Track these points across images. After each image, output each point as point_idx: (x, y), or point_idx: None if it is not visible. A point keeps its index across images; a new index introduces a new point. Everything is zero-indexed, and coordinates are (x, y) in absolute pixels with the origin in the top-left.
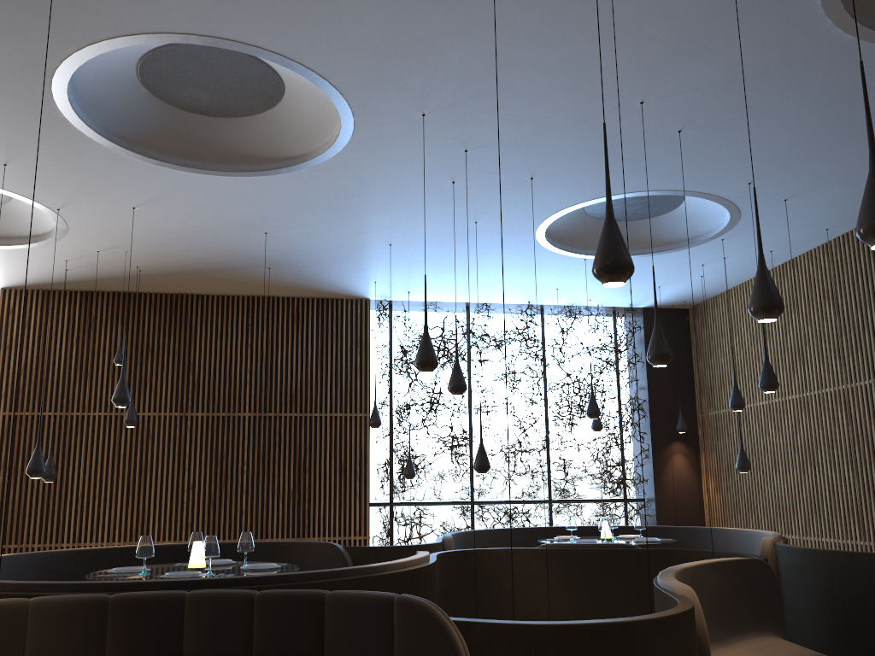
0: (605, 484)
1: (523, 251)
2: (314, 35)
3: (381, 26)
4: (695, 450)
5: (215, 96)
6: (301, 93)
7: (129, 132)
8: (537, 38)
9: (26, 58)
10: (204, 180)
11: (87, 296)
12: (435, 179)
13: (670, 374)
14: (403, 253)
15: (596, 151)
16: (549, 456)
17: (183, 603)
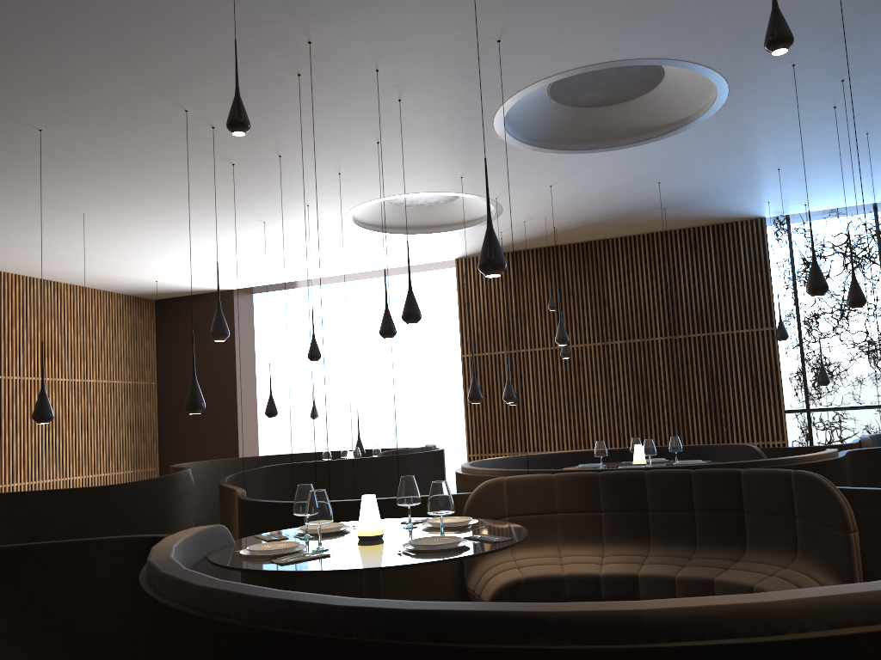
0: None
1: None
2: (686, 39)
3: (742, 16)
4: None
5: (607, 92)
6: (678, 73)
7: (545, 135)
8: None
9: (477, 110)
10: (604, 156)
11: (516, 255)
12: (815, 109)
13: None
14: (793, 173)
15: None
16: None
17: (644, 477)
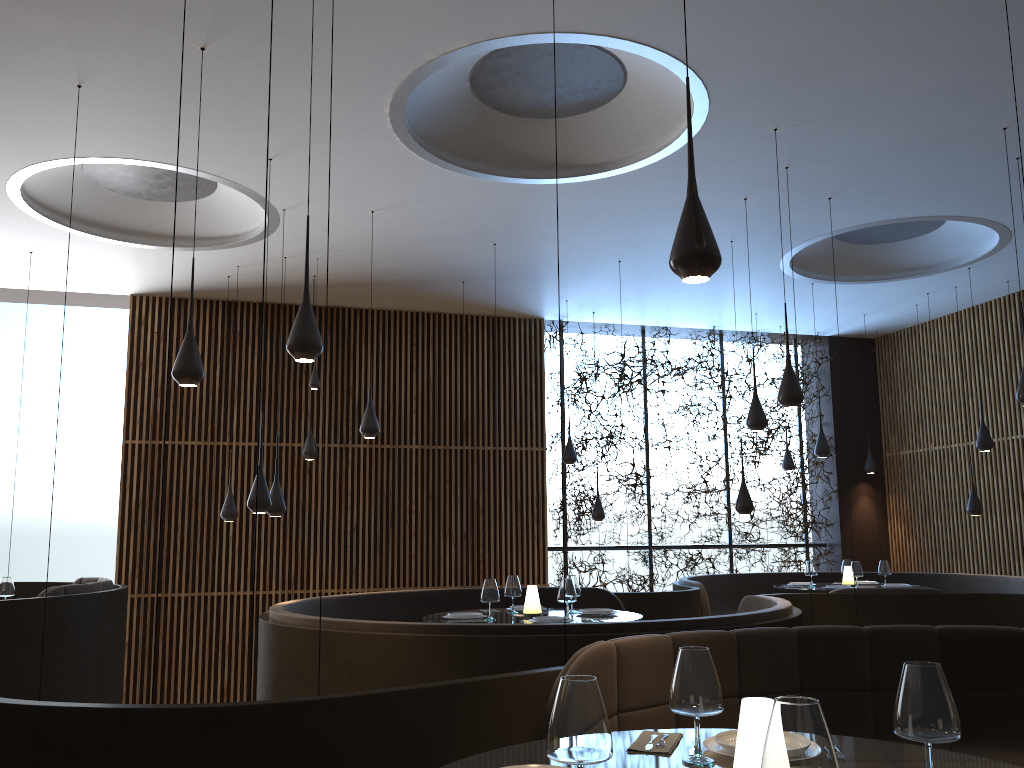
0: (787, 528)
1: (754, 273)
2: (735, 44)
3: (811, 39)
4: (880, 492)
5: (539, 95)
6: (640, 98)
7: (430, 130)
8: (956, 60)
9: (404, 49)
10: (479, 185)
11: (229, 307)
12: (728, 195)
13: (856, 409)
14: (625, 270)
15: (918, 174)
16: (729, 497)
17: (796, 639)
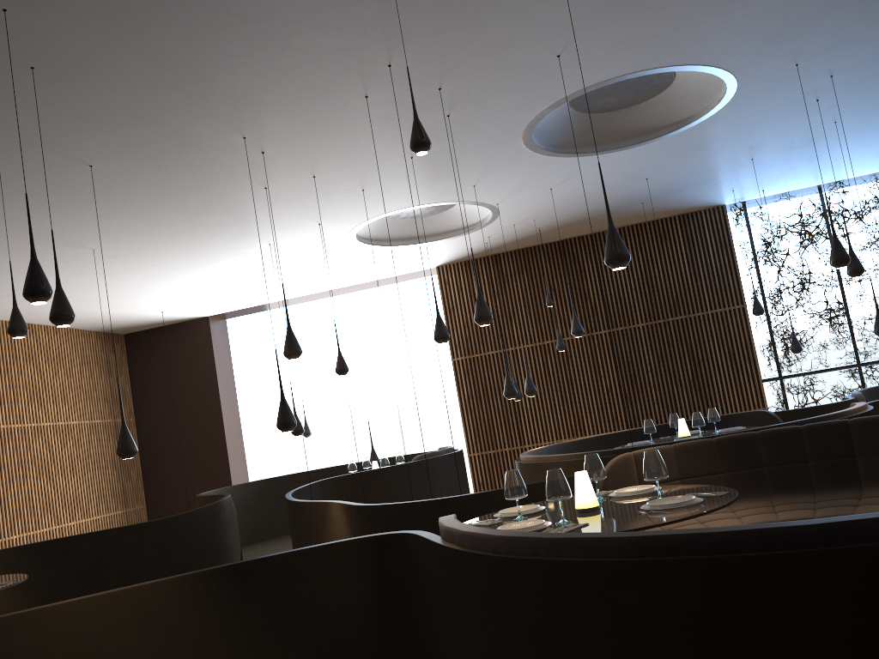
0: None
1: None
2: (717, 46)
3: (770, 24)
4: None
5: (621, 97)
6: (689, 77)
7: (560, 141)
8: None
9: (514, 121)
10: (609, 157)
11: (496, 258)
12: (800, 103)
13: None
14: (763, 162)
15: None
16: None
17: (756, 437)
